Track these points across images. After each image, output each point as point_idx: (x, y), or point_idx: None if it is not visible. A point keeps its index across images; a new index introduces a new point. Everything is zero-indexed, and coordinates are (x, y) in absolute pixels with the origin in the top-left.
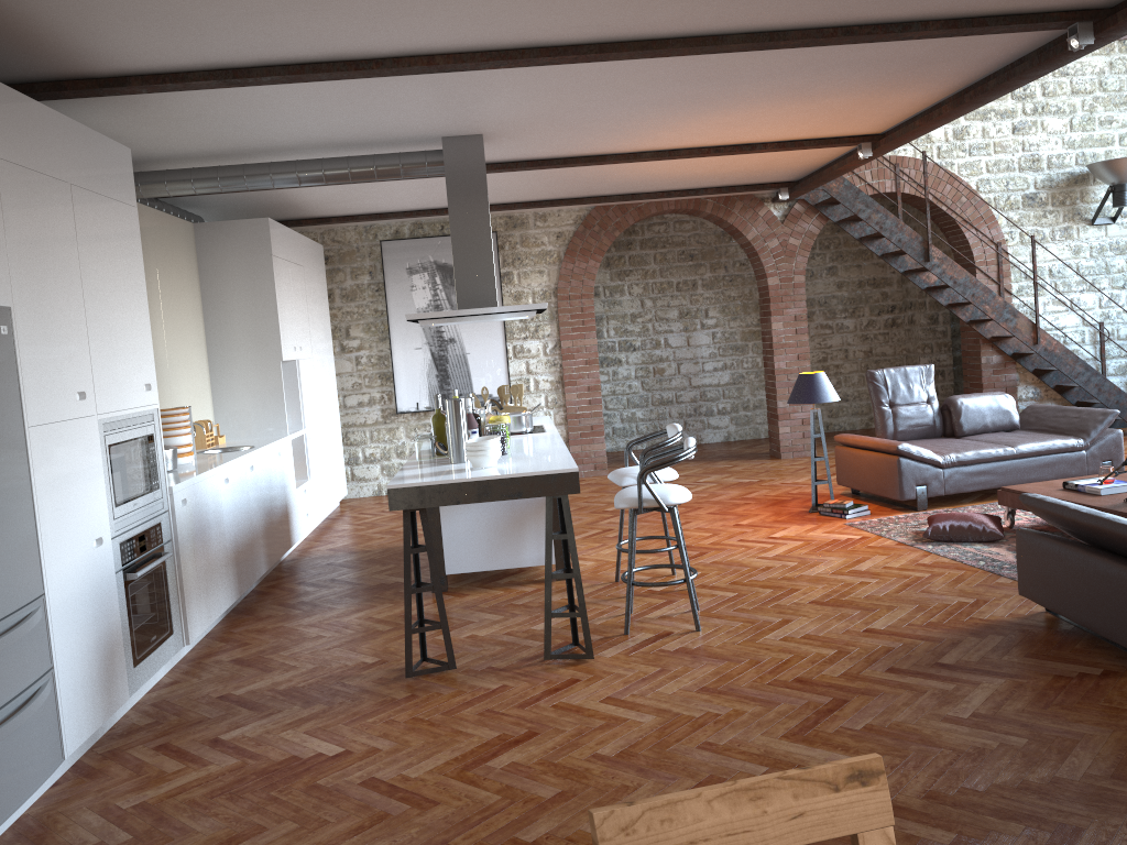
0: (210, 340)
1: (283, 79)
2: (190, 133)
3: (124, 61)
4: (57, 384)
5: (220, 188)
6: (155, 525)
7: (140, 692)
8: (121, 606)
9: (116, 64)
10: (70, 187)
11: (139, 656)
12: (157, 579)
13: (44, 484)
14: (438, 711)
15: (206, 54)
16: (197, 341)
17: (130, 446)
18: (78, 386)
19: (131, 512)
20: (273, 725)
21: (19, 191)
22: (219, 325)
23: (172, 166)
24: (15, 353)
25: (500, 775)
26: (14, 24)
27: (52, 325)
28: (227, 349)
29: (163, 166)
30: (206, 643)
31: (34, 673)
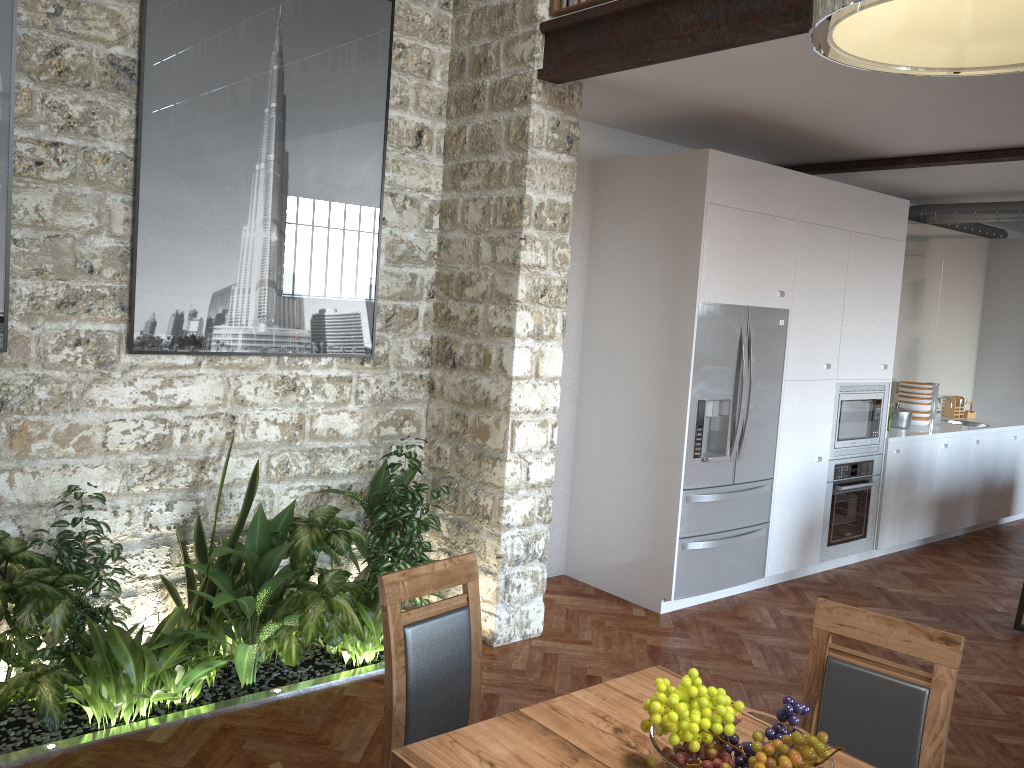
0: (982, 333)
1: (1018, 158)
2: (969, 182)
3: (901, 150)
4: (810, 357)
5: (997, 220)
6: (868, 461)
7: (830, 565)
8: (826, 504)
9: (896, 152)
10: (850, 233)
11: (832, 540)
12: (860, 497)
13: (787, 415)
14: (1016, 656)
15: (956, 145)
16: (969, 333)
17: (858, 404)
18: (825, 360)
19: (849, 447)
20: (895, 615)
21: (810, 240)
22: (992, 322)
23: (966, 199)
24: (785, 336)
25: (1019, 705)
26: (828, 139)
27: (815, 320)
28: (994, 343)
29: (959, 199)
30: (894, 555)
31: (755, 520)
